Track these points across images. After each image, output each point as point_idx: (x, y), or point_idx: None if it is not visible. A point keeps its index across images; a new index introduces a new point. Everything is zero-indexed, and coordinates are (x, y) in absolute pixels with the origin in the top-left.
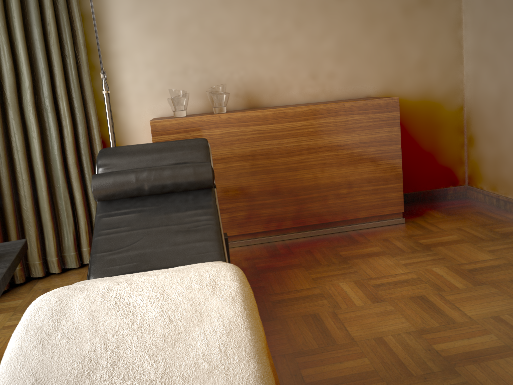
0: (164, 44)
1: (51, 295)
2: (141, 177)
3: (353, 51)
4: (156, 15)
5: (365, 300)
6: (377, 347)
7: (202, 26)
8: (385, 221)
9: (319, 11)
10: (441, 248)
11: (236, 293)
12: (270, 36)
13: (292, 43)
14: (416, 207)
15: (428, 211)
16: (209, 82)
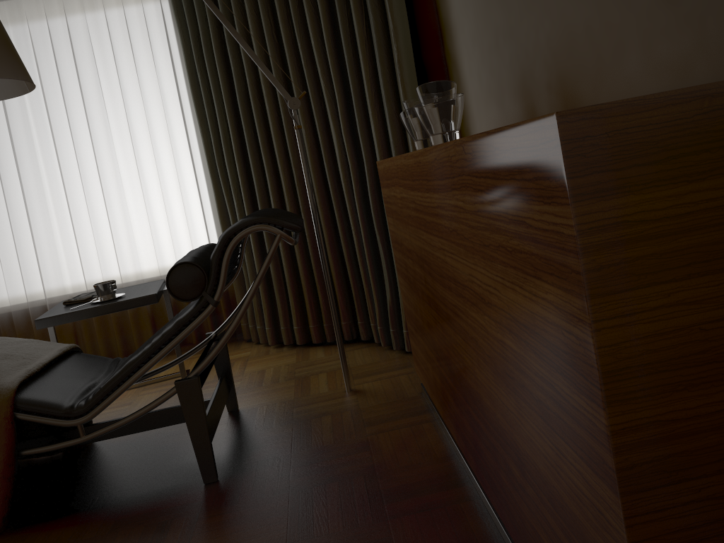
0: None
1: None
2: None
3: None
4: None
5: None
6: None
7: None
8: None
9: None
10: None
11: None
12: None
13: None
14: None
15: None
16: (518, 60)
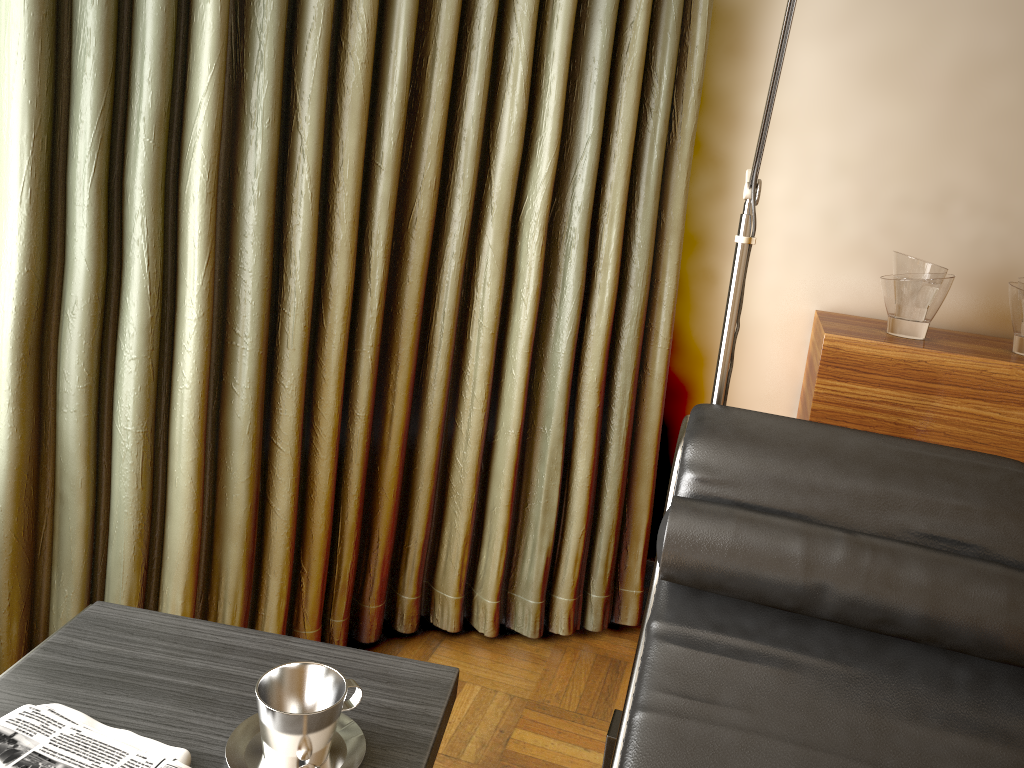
0: (901, 120)
1: None
2: (822, 565)
3: None
4: (903, 37)
5: None
6: None
7: None
8: None
9: None
10: None
11: None
12: None
13: None
14: None
15: None
16: (1003, 249)
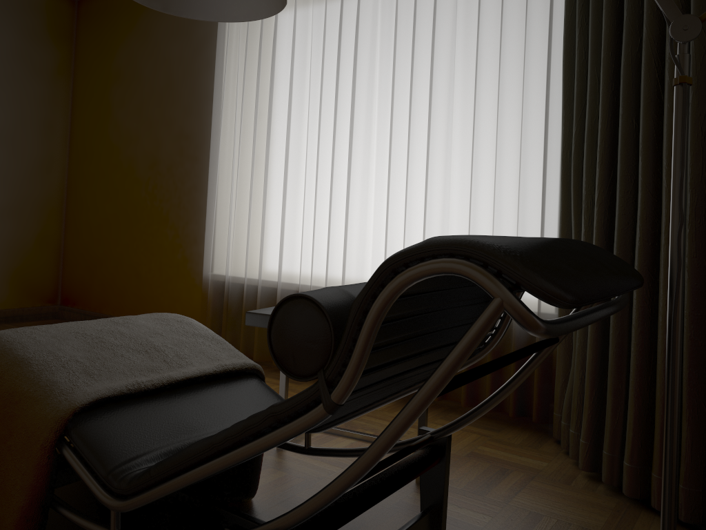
0: None
1: (177, 315)
2: None
3: None
4: None
5: None
6: None
7: None
8: None
9: None
10: None
11: None
12: None
13: None
14: None
15: None
16: None
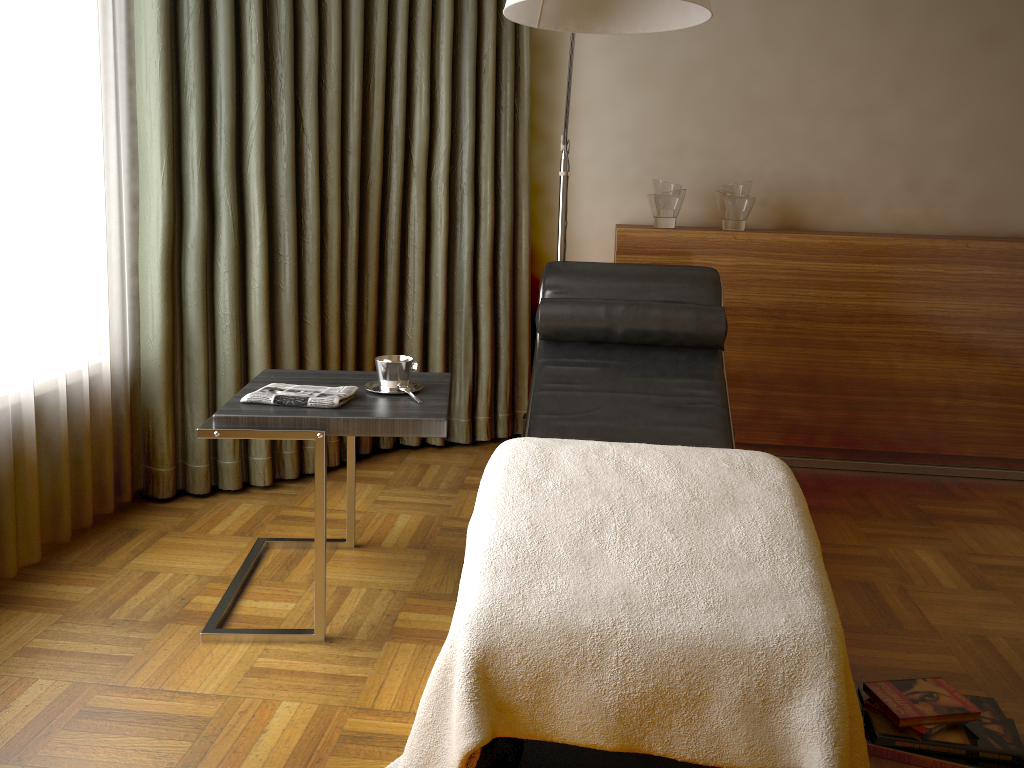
0: (651, 103)
1: (524, 440)
2: (614, 313)
3: (1000, 149)
4: (646, 53)
5: (961, 582)
6: (976, 647)
7: (721, 77)
8: (1014, 472)
9: (944, 68)
10: None
11: (783, 484)
12: (841, 105)
13: (882, 123)
14: None
15: None
16: (718, 175)
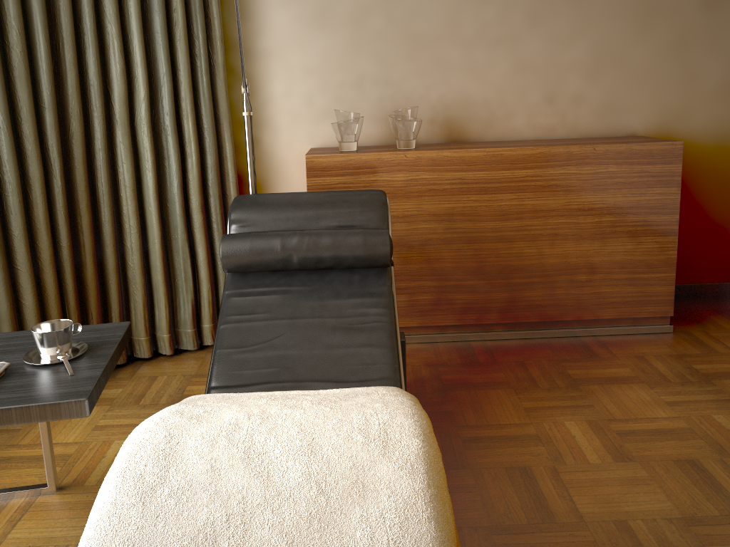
0: (332, 42)
1: (158, 423)
2: (289, 245)
3: (616, 64)
4: None
5: (604, 455)
6: (619, 536)
7: (389, 17)
8: (641, 327)
9: (569, 0)
10: (728, 383)
11: (417, 457)
12: (489, 36)
13: (522, 48)
14: (691, 307)
15: (711, 316)
16: (393, 100)
